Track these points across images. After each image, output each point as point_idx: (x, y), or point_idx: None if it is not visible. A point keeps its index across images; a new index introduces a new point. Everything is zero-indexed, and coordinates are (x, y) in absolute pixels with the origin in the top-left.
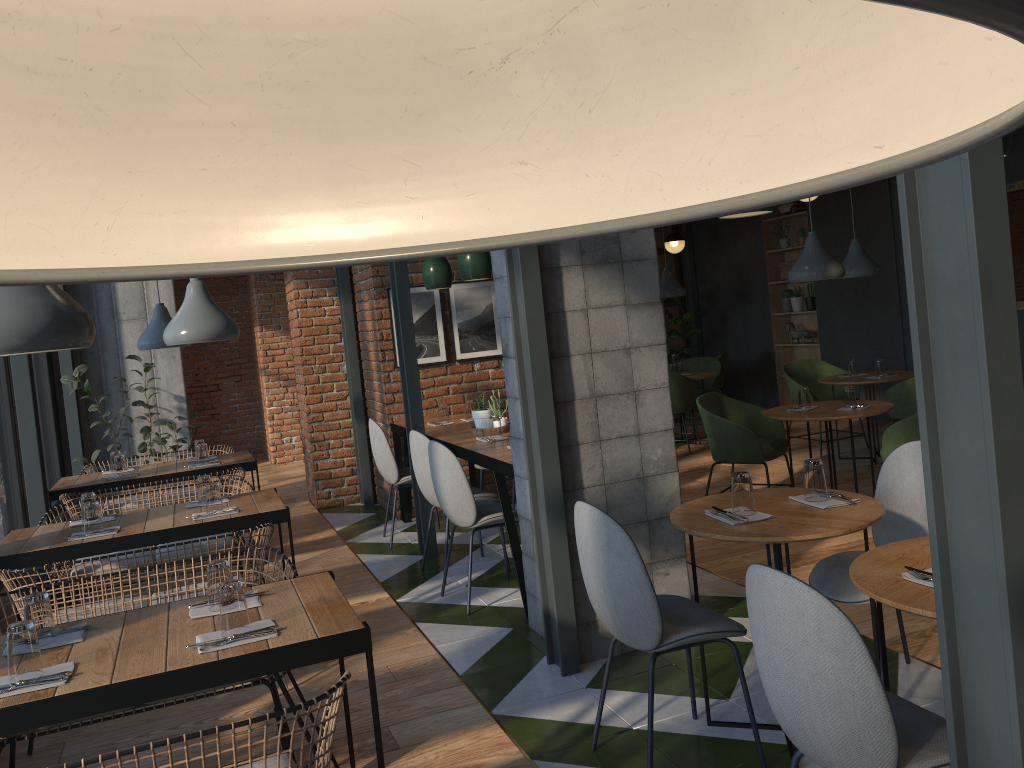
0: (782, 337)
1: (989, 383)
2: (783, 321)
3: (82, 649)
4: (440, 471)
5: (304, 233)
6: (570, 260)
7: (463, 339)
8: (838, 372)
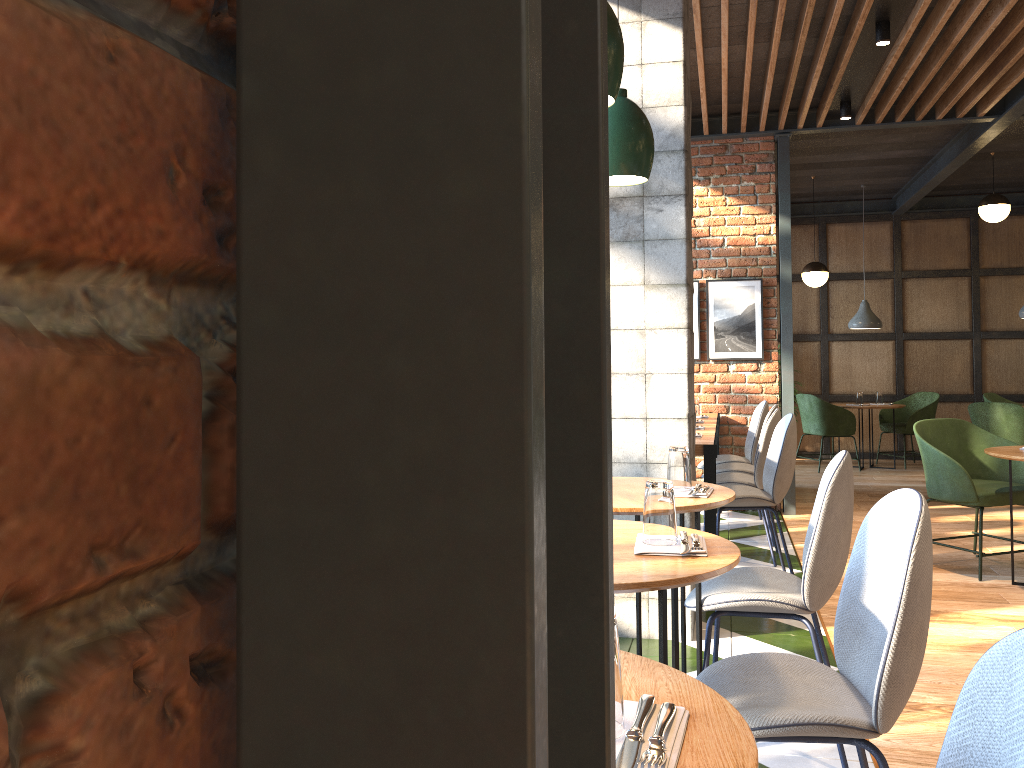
0: None
1: None
2: None
3: None
4: None
5: None
6: None
7: (718, 338)
8: None
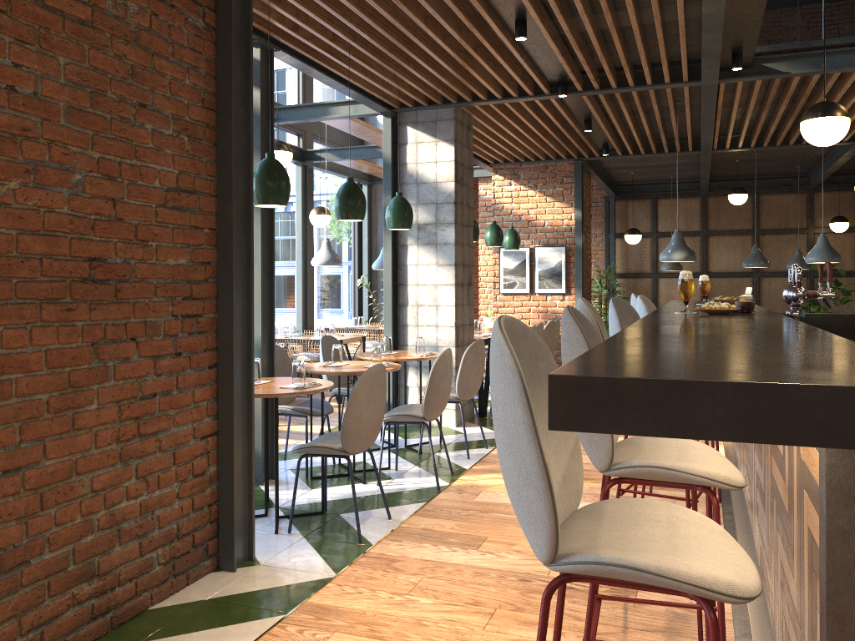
0: None
1: None
2: None
3: None
4: None
5: None
6: (412, 242)
7: (540, 280)
8: None
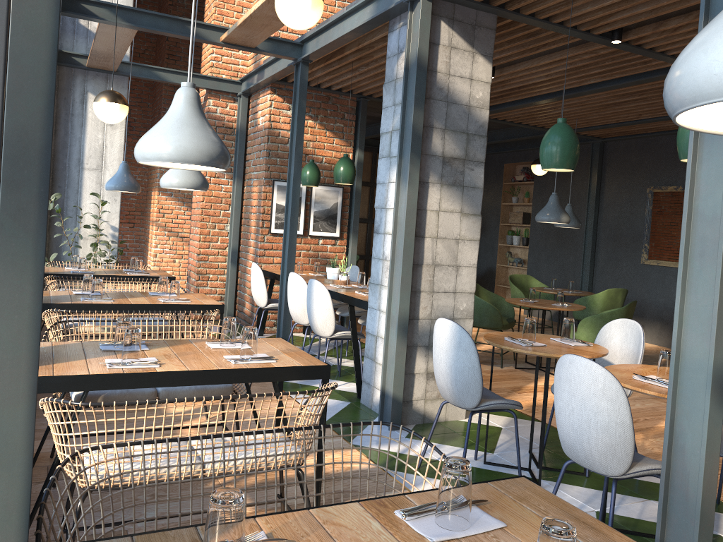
0: (502, 260)
1: (721, 268)
2: (505, 250)
3: (152, 353)
4: (316, 299)
5: (701, 122)
6: (435, 179)
7: (316, 222)
8: (542, 286)
